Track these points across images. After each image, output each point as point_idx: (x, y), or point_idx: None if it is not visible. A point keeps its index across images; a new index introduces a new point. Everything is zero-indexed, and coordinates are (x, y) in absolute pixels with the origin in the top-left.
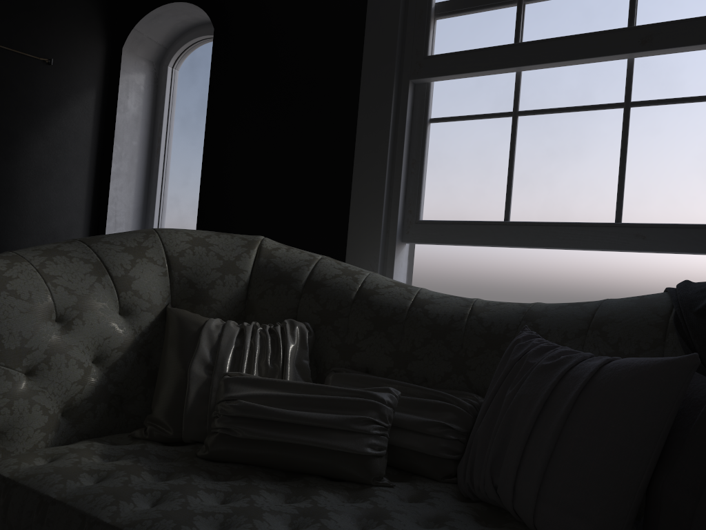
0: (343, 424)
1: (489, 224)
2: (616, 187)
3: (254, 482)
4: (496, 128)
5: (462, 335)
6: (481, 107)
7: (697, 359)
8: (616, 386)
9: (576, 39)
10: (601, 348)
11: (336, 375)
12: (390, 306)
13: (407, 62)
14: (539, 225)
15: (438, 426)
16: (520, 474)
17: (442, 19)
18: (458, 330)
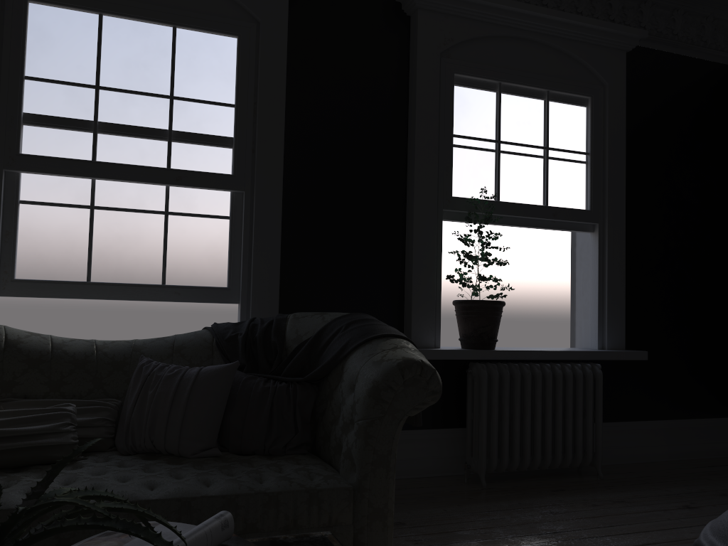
0: (55, 429)
1: (76, 283)
2: (162, 262)
3: (9, 474)
4: (78, 215)
5: (96, 364)
6: (65, 198)
7: (239, 363)
8: (208, 380)
9: (137, 168)
10: (183, 362)
11: (9, 403)
12: (37, 350)
13: (0, 154)
14: (114, 285)
15: (101, 420)
16: (168, 430)
17: (31, 127)
18: (93, 361)
